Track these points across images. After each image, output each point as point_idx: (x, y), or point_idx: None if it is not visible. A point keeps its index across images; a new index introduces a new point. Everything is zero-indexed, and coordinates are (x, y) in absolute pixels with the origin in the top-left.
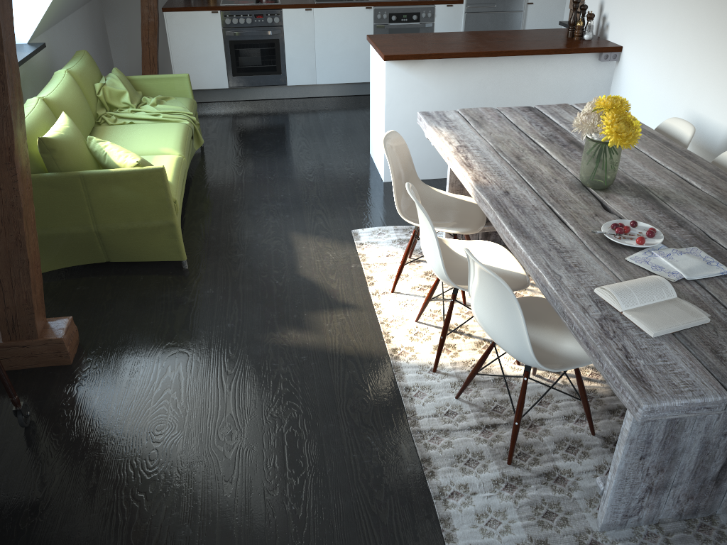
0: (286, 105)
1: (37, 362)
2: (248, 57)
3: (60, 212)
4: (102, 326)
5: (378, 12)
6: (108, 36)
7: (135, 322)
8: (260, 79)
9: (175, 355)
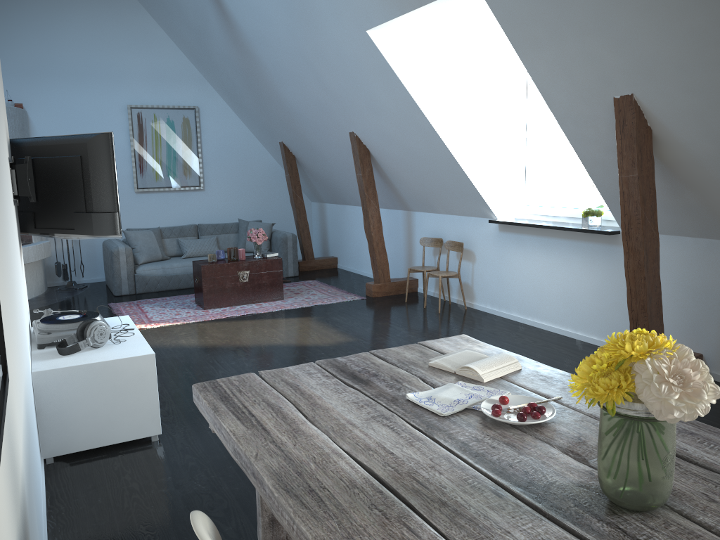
0: None
1: None
2: None
3: None
4: None
5: None
6: None
7: None
8: None
9: None
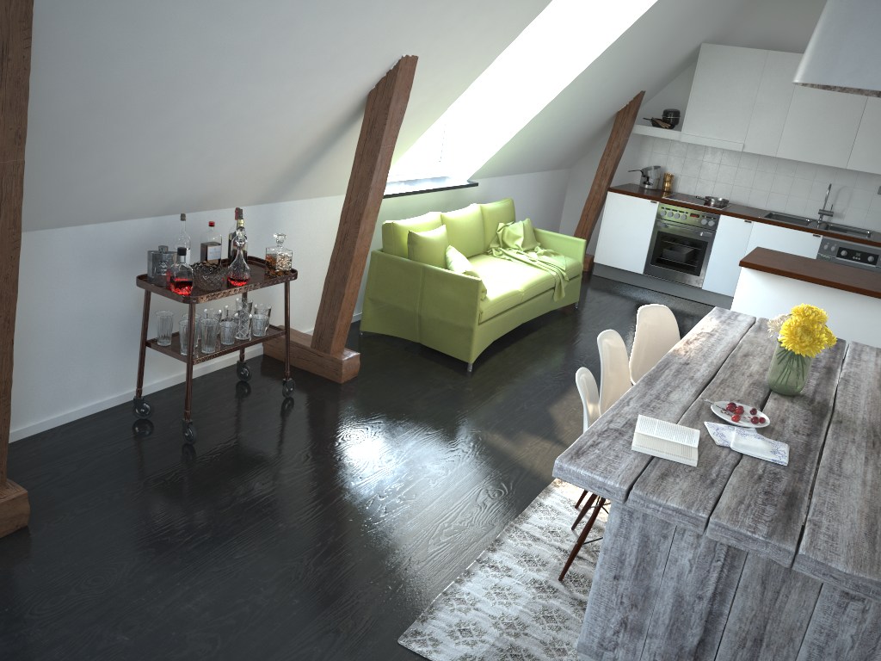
0: (690, 306)
1: (322, 372)
2: (671, 250)
3: (401, 290)
4: (379, 375)
5: (826, 242)
6: (564, 204)
7: (401, 382)
8: (676, 275)
9: (404, 409)
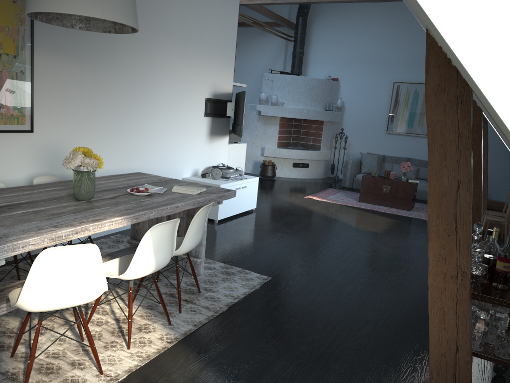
0: None
1: None
2: None
3: None
4: None
5: None
6: None
7: None
8: None
9: None
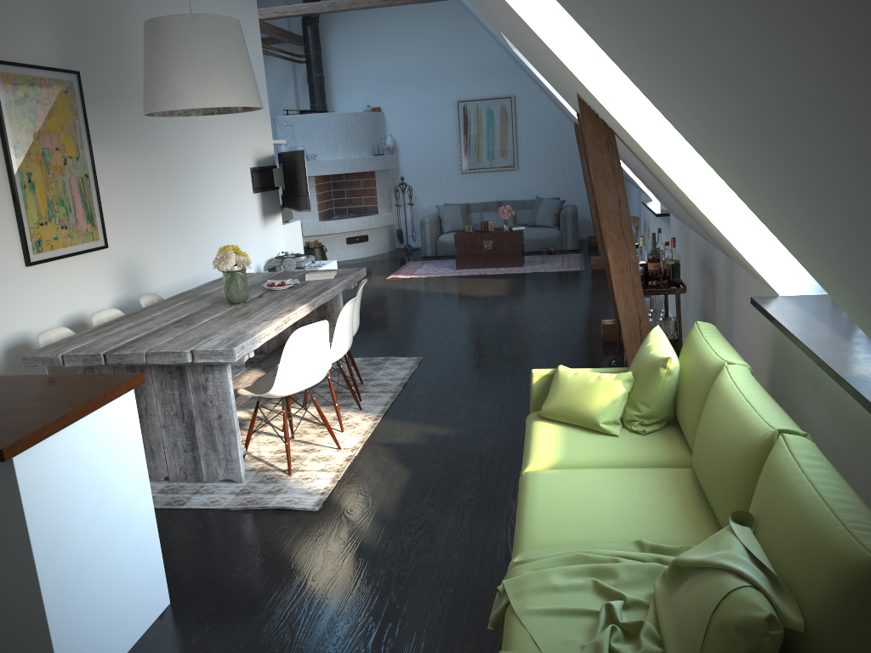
0: None
1: None
2: None
3: None
4: None
5: None
6: None
7: None
8: None
9: None
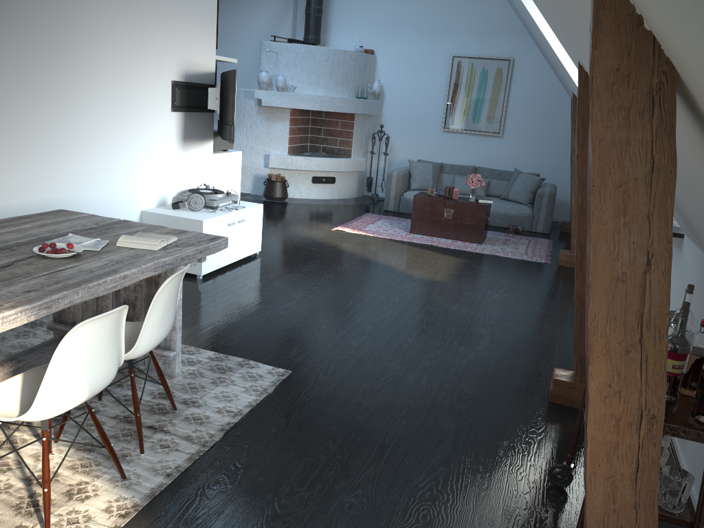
0: None
1: None
2: None
3: None
4: None
5: None
6: None
7: None
8: None
9: None
